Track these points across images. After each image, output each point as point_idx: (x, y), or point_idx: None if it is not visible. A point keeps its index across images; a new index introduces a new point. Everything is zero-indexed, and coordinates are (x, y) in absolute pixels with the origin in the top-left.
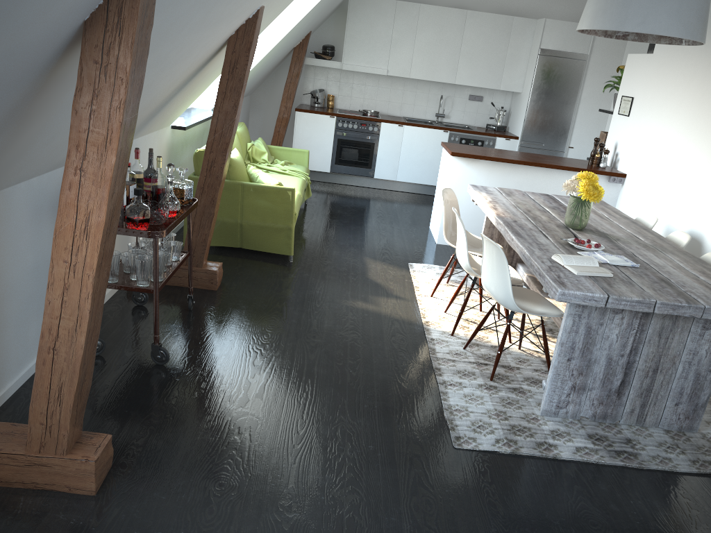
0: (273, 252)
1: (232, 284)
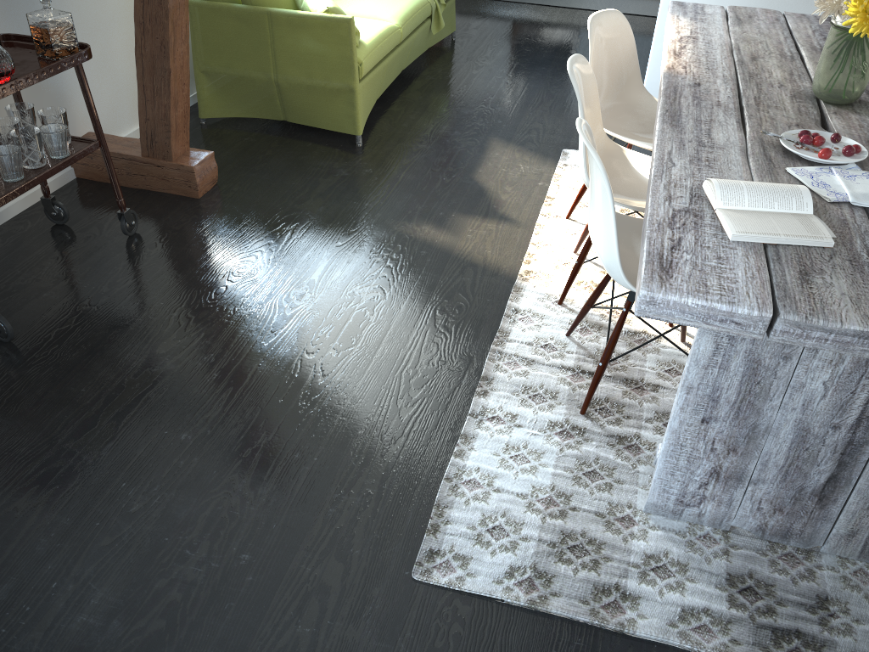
0: (332, 130)
1: (231, 188)
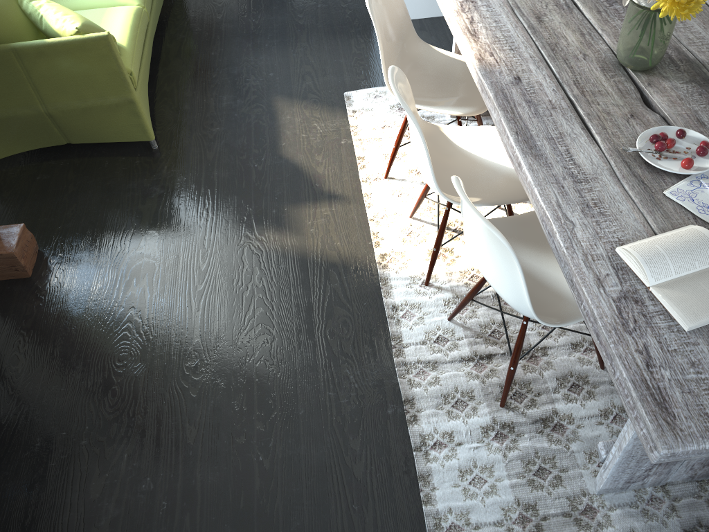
0: (123, 141)
1: (57, 250)
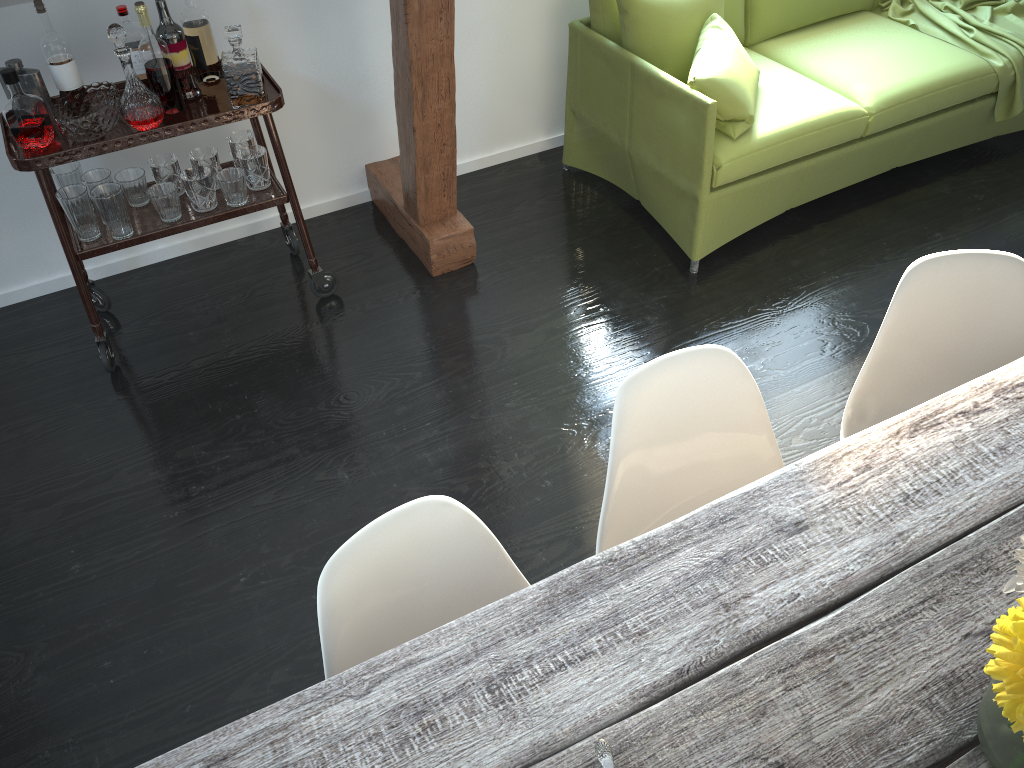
0: (673, 238)
1: (478, 277)
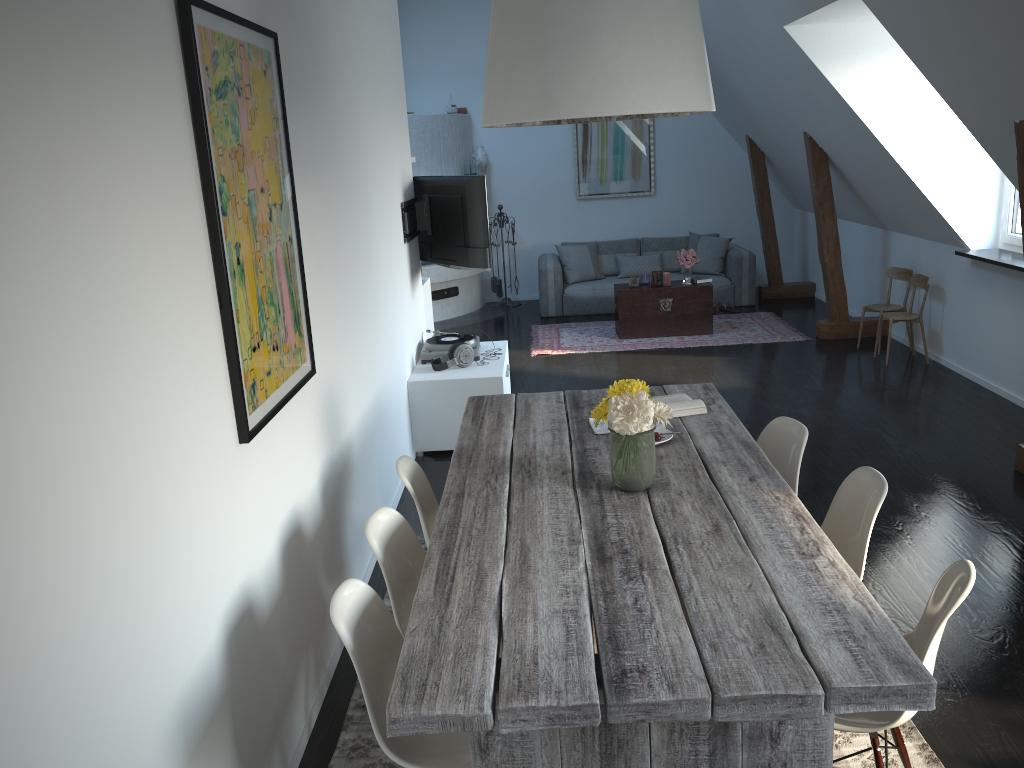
0: None
1: None
